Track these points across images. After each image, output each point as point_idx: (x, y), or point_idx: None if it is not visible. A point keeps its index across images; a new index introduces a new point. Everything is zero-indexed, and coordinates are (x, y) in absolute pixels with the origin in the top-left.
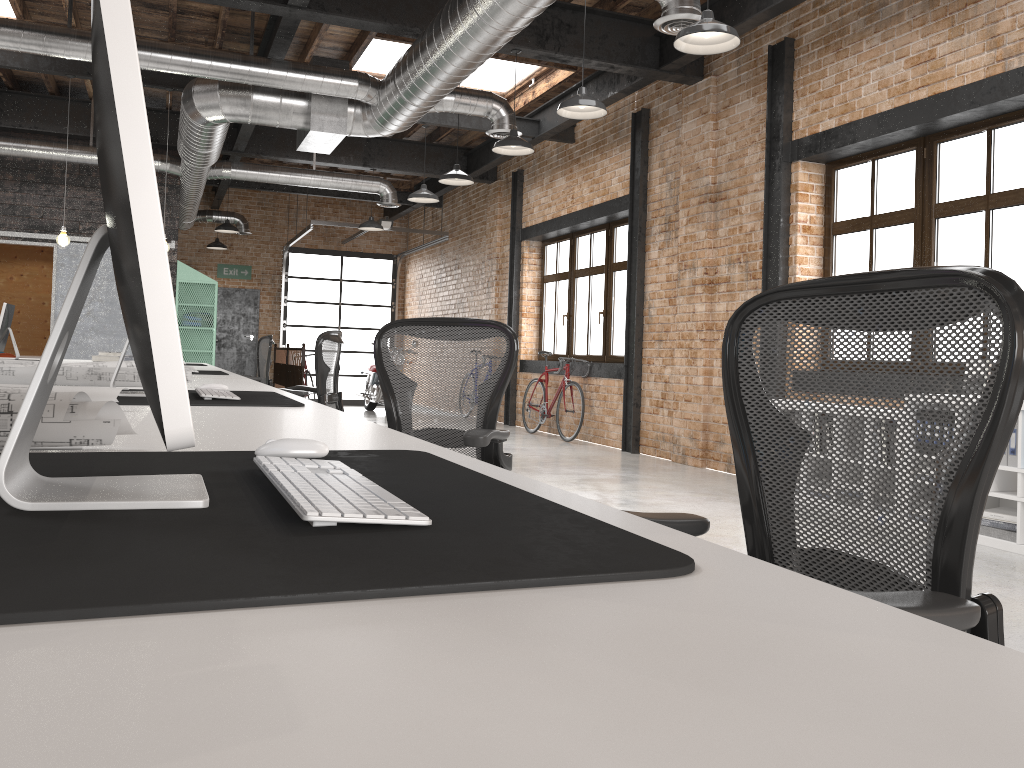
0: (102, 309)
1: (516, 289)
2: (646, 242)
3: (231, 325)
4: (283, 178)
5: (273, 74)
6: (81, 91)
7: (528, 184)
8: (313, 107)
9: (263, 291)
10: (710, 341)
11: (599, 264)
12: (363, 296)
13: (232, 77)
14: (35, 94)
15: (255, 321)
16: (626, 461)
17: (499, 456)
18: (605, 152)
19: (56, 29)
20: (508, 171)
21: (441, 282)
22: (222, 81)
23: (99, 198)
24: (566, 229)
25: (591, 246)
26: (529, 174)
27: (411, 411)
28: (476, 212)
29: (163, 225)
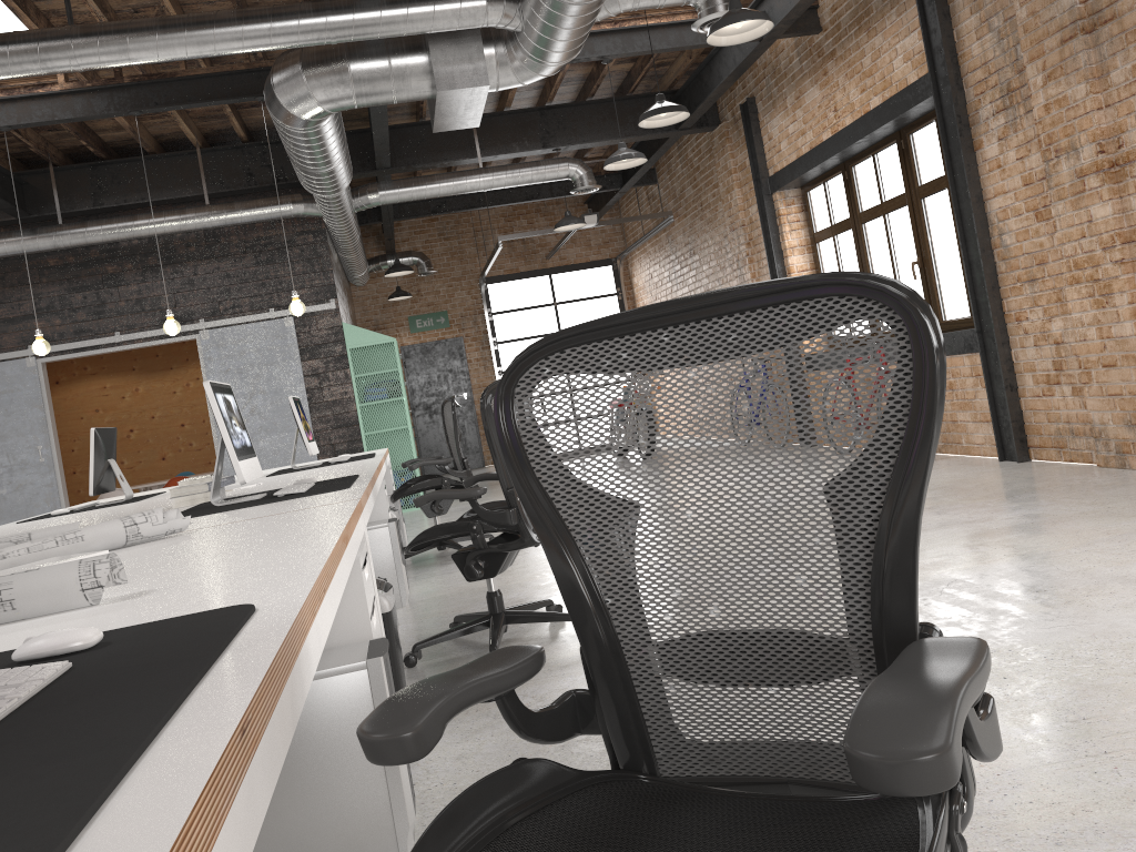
0: (267, 402)
1: (779, 261)
2: (973, 136)
3: (438, 386)
4: (444, 188)
5: (361, 18)
6: (188, 142)
7: (765, 114)
8: (434, 57)
9: (467, 337)
10: (1133, 261)
11: (896, 194)
12: (585, 317)
13: (305, 38)
14: (133, 158)
15: (465, 375)
16: (1021, 480)
17: (971, 741)
18: (873, 26)
19: (51, 31)
20: (733, 106)
21: (676, 277)
22: (304, 56)
23: (235, 267)
24: (835, 158)
25: (877, 172)
26: (764, 100)
27: (637, 592)
28: (702, 175)
29: (316, 283)
